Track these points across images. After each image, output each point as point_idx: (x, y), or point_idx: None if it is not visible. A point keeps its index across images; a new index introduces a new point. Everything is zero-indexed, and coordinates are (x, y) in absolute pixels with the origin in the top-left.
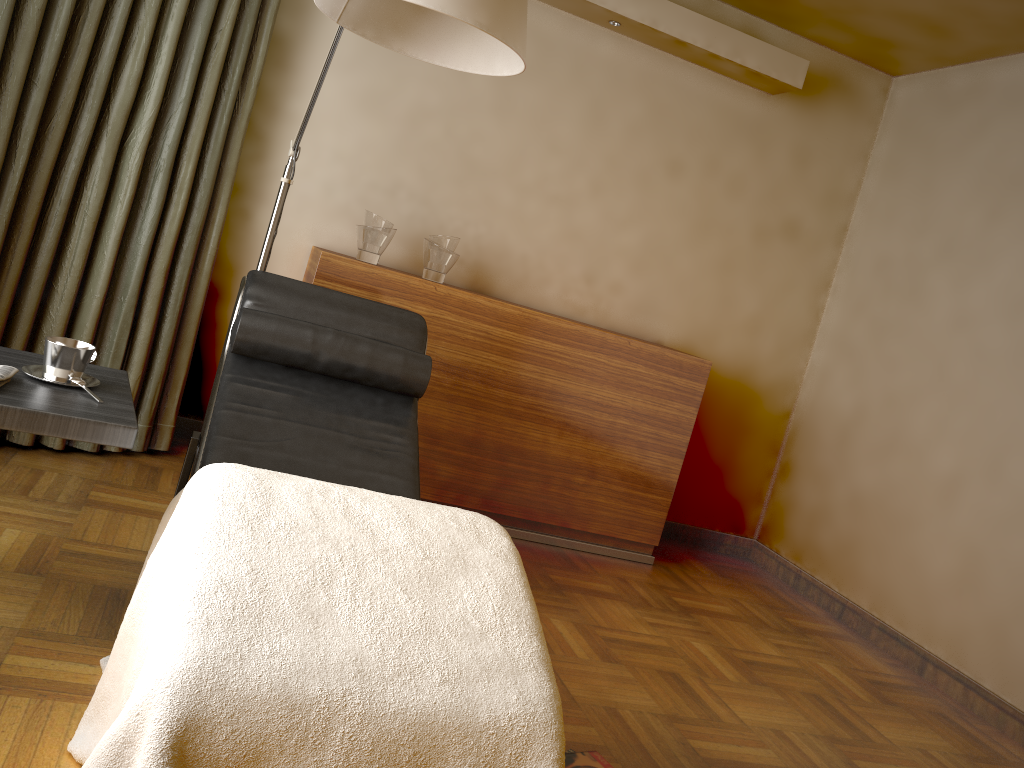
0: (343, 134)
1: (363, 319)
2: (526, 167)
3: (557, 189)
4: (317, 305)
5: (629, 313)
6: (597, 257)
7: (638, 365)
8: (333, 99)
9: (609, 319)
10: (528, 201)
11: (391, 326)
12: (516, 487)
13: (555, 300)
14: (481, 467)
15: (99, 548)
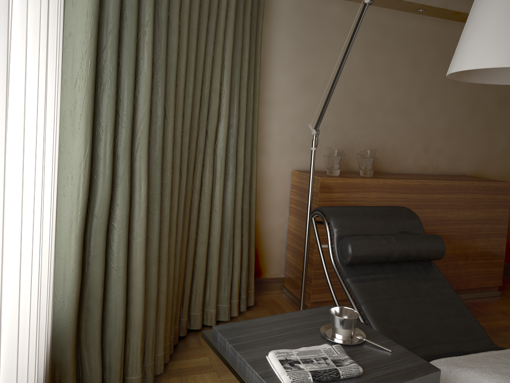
0: (295, 105)
1: (391, 221)
2: (386, 98)
3: (403, 106)
4: (367, 220)
5: (447, 162)
6: (427, 137)
7: (478, 194)
8: (286, 87)
9: (438, 168)
10: (390, 116)
11: (405, 221)
12: None
13: (411, 165)
14: None
15: None
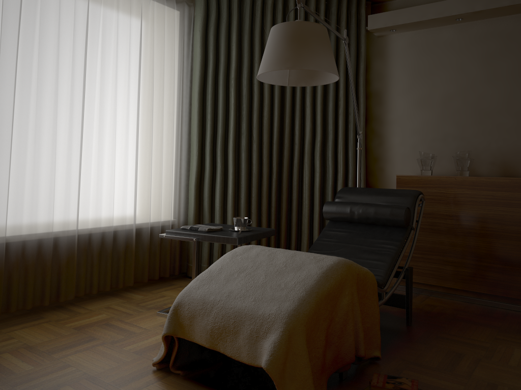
0: (413, 121)
1: (382, 197)
2: (516, 102)
3: None
4: (362, 195)
5: None
6: None
7: None
8: (405, 108)
9: None
10: None
11: (395, 197)
12: None
13: None
14: (513, 273)
15: None
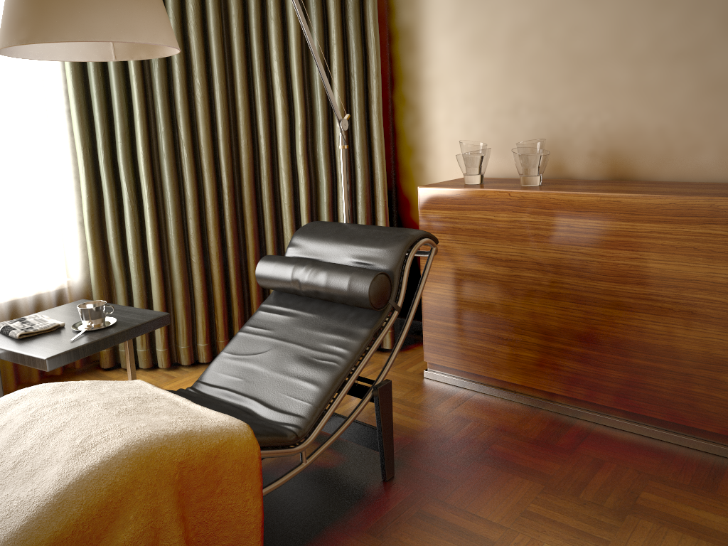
0: (465, 80)
1: (354, 247)
2: (635, 36)
3: (679, 44)
4: (326, 242)
5: None
6: None
7: None
8: (451, 56)
9: None
10: (647, 70)
11: (373, 248)
12: (649, 385)
13: (715, 166)
14: (603, 363)
15: None
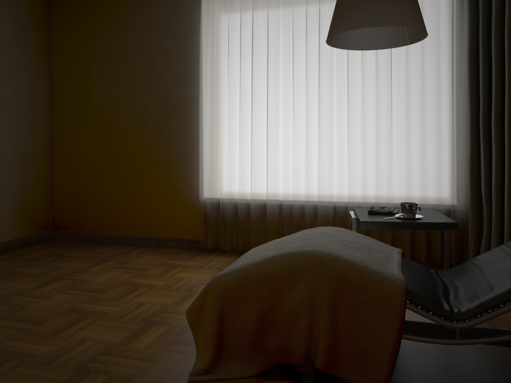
0: None
1: None
2: None
3: None
4: None
5: None
6: None
7: None
8: None
9: None
10: None
11: None
12: None
13: None
14: None
15: (506, 329)
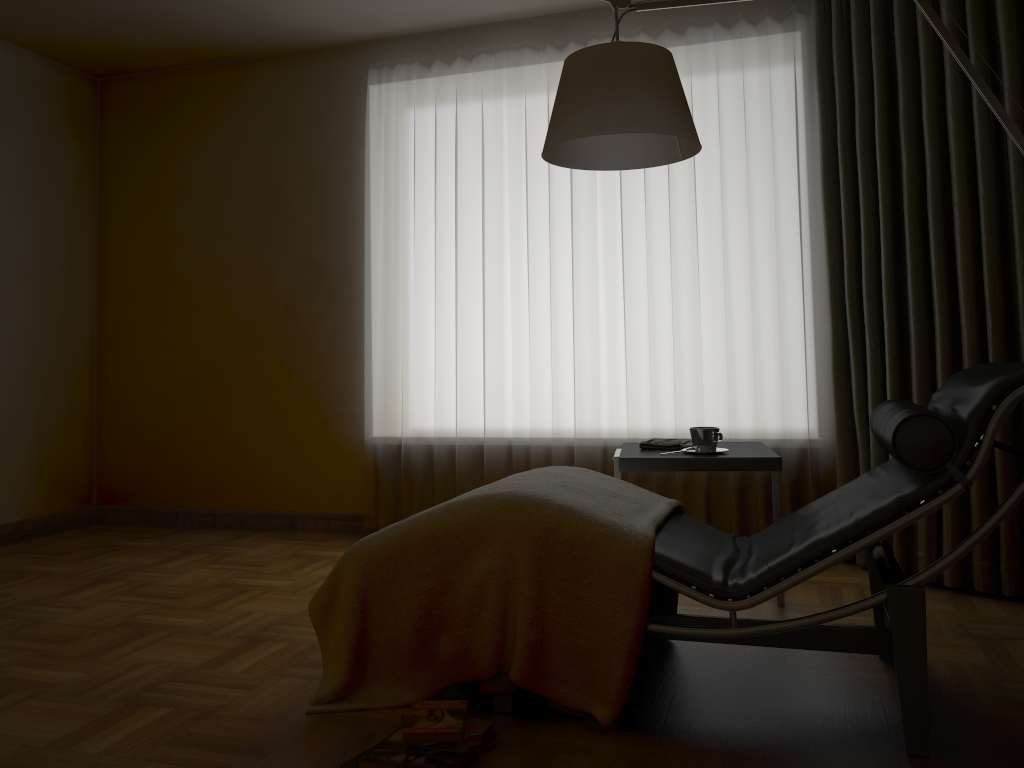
0: None
1: (962, 387)
2: None
3: None
4: (954, 383)
5: None
6: None
7: None
8: None
9: None
10: None
11: (970, 388)
12: None
13: None
14: None
15: None
